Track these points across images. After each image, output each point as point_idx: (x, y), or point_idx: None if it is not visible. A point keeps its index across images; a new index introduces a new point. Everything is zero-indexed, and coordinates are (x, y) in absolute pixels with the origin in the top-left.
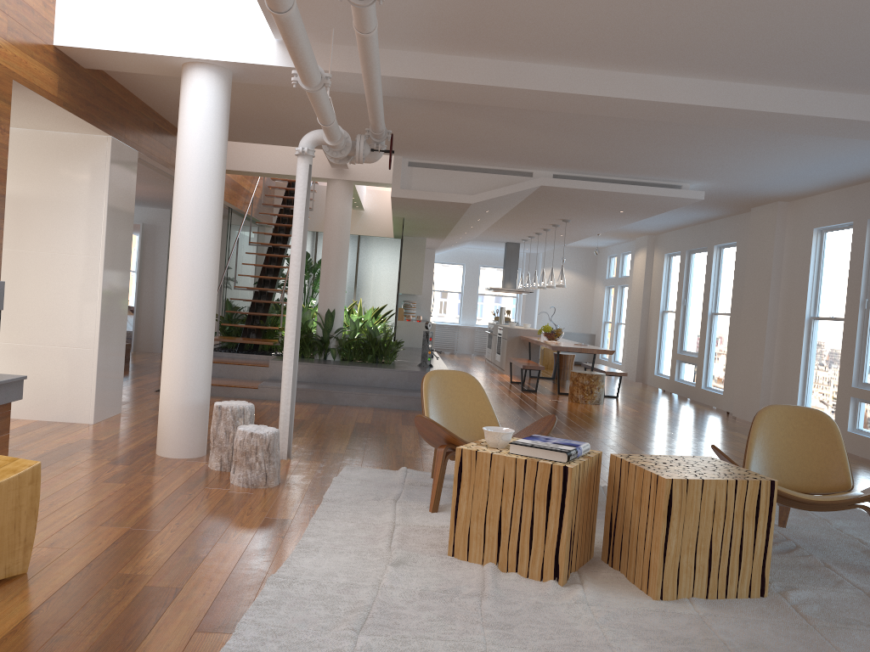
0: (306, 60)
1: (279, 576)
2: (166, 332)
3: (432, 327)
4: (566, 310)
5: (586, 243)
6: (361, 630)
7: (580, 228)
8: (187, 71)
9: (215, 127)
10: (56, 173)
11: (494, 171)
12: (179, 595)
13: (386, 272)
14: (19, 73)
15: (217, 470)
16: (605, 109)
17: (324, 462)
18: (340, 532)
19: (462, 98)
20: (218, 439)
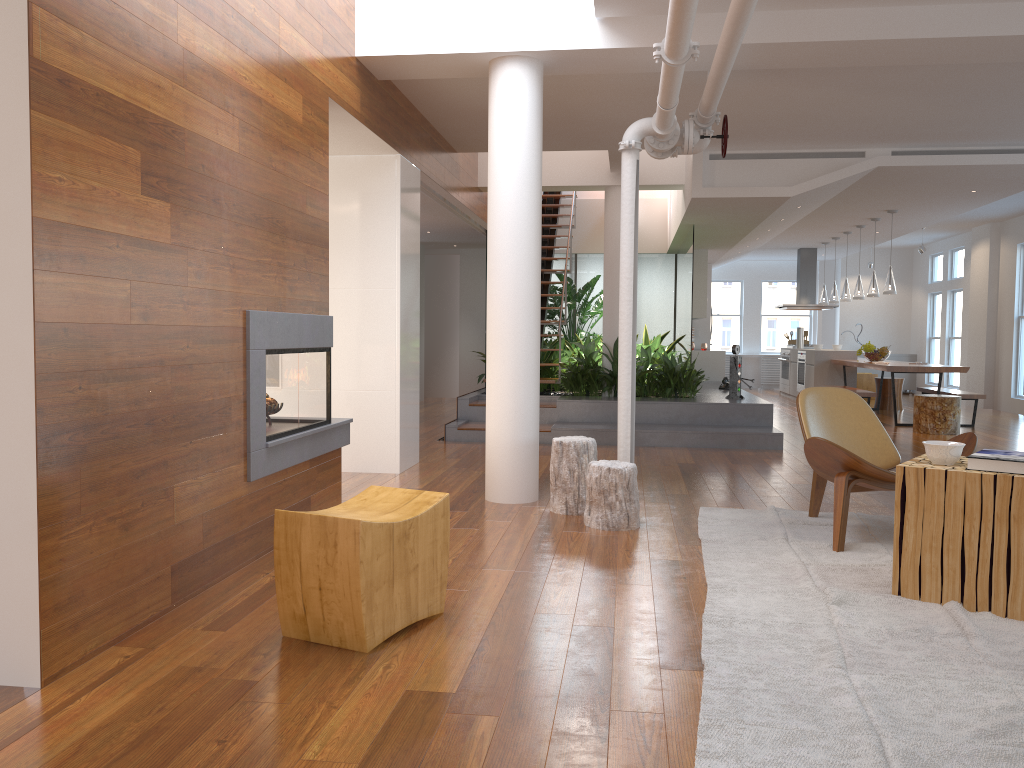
0: (689, 26)
1: (714, 616)
2: (489, 363)
3: (721, 355)
4: (875, 327)
5: (901, 241)
6: (847, 669)
7: (906, 220)
8: (496, 68)
9: (530, 128)
10: (345, 201)
11: (815, 154)
12: (616, 634)
13: (660, 295)
14: (333, 89)
15: (563, 514)
16: (1000, 52)
17: (672, 503)
18: (745, 573)
19: (813, 62)
20: (561, 479)
